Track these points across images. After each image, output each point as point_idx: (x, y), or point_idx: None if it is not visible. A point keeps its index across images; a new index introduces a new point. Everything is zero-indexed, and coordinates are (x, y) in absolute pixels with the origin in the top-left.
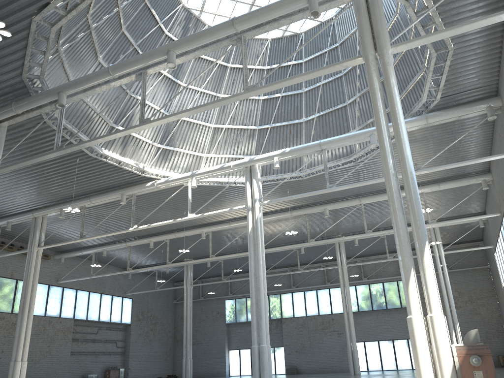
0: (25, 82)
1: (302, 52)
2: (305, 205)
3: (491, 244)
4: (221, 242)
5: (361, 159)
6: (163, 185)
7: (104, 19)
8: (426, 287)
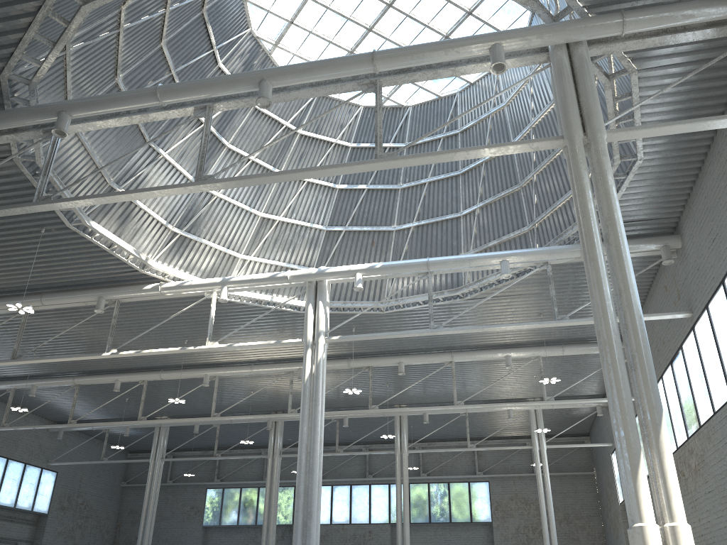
0: (3, 86)
1: (405, 133)
2: (370, 354)
3: (607, 441)
4: (225, 396)
5: (471, 296)
6: (172, 291)
7: (142, 21)
8: (665, 481)
